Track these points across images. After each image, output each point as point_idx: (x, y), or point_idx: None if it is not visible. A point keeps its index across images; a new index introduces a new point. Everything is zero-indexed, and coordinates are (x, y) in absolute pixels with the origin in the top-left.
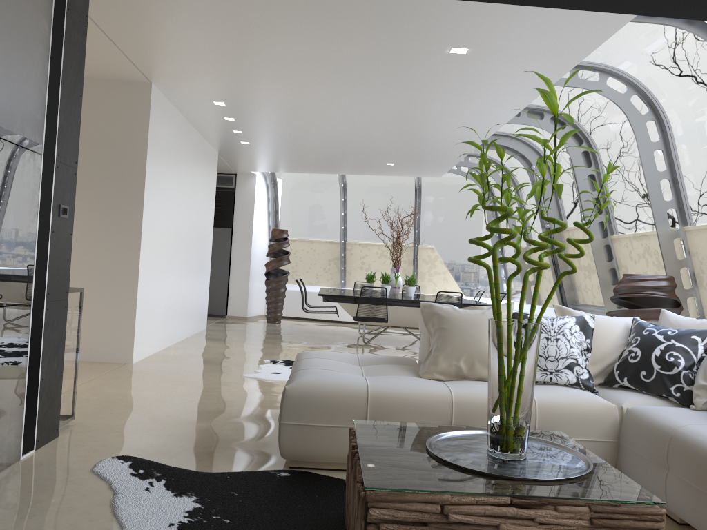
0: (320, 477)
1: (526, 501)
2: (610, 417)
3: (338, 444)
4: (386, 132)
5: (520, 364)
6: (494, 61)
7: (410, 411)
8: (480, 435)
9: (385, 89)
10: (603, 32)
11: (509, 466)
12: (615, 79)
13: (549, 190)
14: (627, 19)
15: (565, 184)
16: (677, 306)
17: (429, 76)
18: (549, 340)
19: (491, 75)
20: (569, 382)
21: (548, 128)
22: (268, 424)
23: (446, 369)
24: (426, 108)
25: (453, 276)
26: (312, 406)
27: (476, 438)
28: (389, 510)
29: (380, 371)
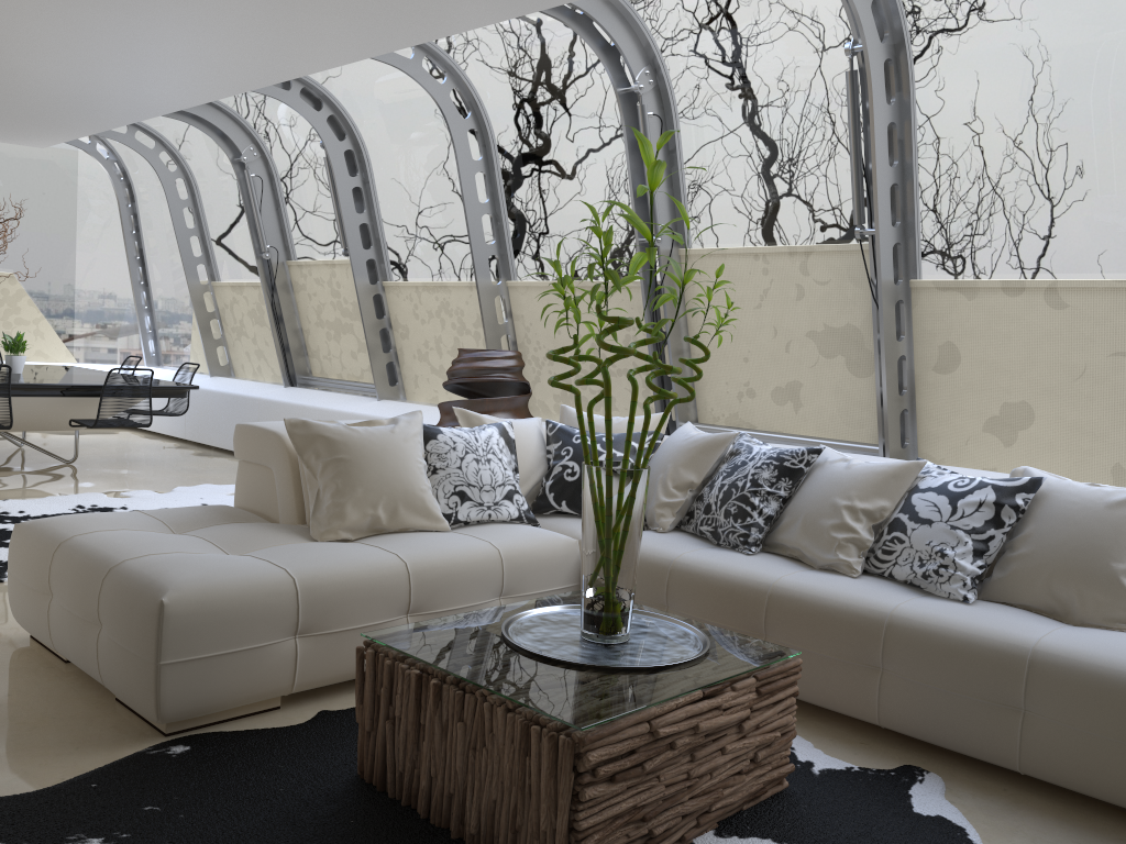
0: (240, 735)
1: (715, 689)
2: (574, 556)
3: (257, 674)
4: (1, 63)
5: (637, 522)
6: (316, 8)
7: (358, 599)
8: (534, 616)
9: (73, 0)
10: (497, 14)
11: (636, 650)
12: (428, 59)
13: (269, 198)
14: (540, 8)
15: (297, 193)
16: (522, 390)
17: (181, 2)
18: (480, 463)
19: (292, 25)
20: (511, 517)
21: (298, 106)
22: (1, 670)
23: (359, 523)
24: (126, 45)
25: (55, 327)
26: (214, 624)
27: (540, 622)
28: (604, 748)
29: (246, 540)
